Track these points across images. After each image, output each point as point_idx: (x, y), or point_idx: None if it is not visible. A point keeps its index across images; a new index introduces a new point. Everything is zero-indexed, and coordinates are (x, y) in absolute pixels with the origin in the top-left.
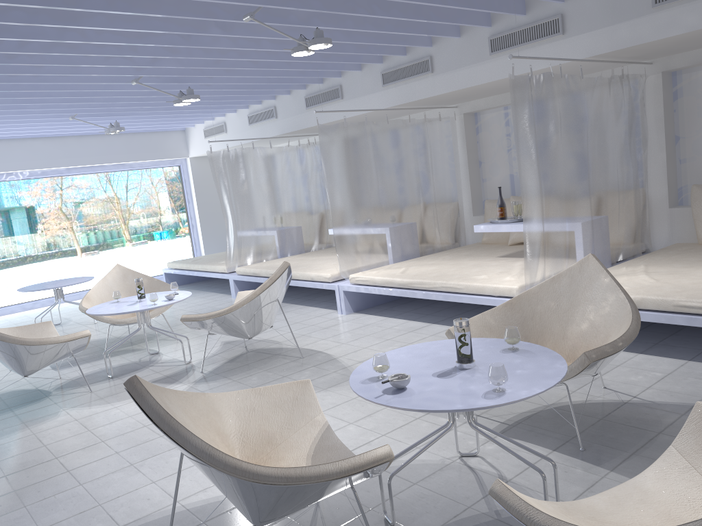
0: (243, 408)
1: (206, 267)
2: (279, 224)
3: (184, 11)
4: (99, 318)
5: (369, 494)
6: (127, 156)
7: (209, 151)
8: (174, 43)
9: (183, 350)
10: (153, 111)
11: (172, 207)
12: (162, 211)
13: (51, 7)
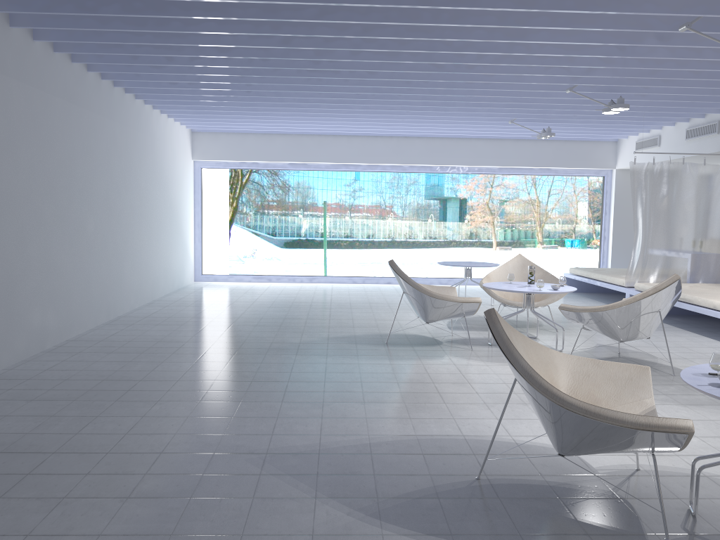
0: (579, 371)
1: (605, 277)
2: (695, 248)
3: (619, 24)
4: (492, 295)
5: (683, 489)
6: (554, 162)
7: (632, 162)
8: (608, 54)
9: (556, 338)
10: (585, 120)
11: (589, 217)
12: (578, 220)
13: (504, 26)
